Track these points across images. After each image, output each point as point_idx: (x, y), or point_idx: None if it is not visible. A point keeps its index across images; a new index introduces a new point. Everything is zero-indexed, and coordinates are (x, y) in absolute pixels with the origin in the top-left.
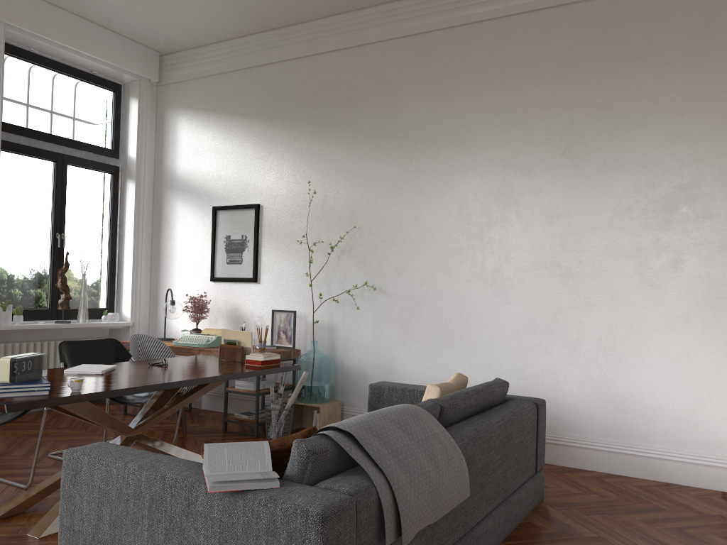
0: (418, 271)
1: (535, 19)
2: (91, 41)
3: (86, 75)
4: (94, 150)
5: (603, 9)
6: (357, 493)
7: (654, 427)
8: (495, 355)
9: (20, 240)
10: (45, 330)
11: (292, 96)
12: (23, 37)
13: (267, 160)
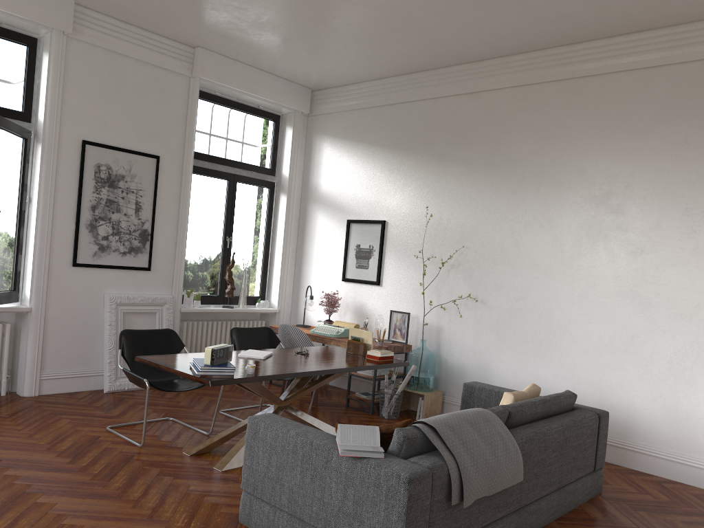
0: (515, 288)
1: (633, 77)
2: (260, 85)
3: (254, 110)
4: (256, 170)
5: (695, 71)
6: (433, 468)
7: None
8: (576, 367)
9: (201, 242)
10: (214, 312)
11: (417, 132)
12: (212, 86)
13: (393, 184)
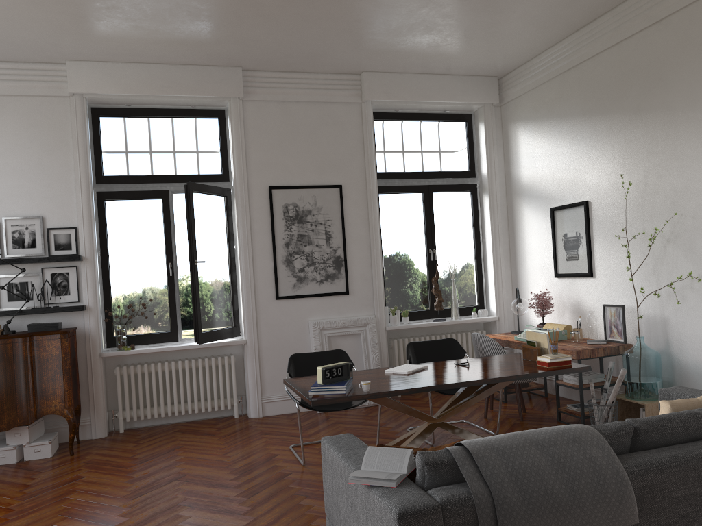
0: None
1: None
2: (435, 90)
3: (440, 116)
4: (453, 176)
5: None
6: (448, 502)
7: None
8: None
9: (402, 259)
10: (426, 327)
11: (606, 89)
12: (386, 105)
13: (590, 157)
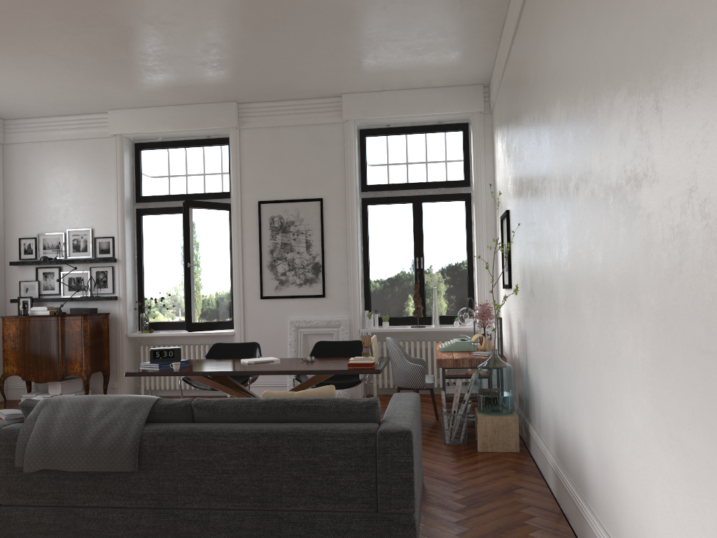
0: (540, 270)
1: None
2: (413, 104)
3: (434, 127)
4: (445, 185)
5: None
6: (3, 430)
7: (622, 522)
8: (562, 379)
9: (389, 266)
10: (407, 332)
11: (510, 95)
12: (371, 122)
13: (508, 165)
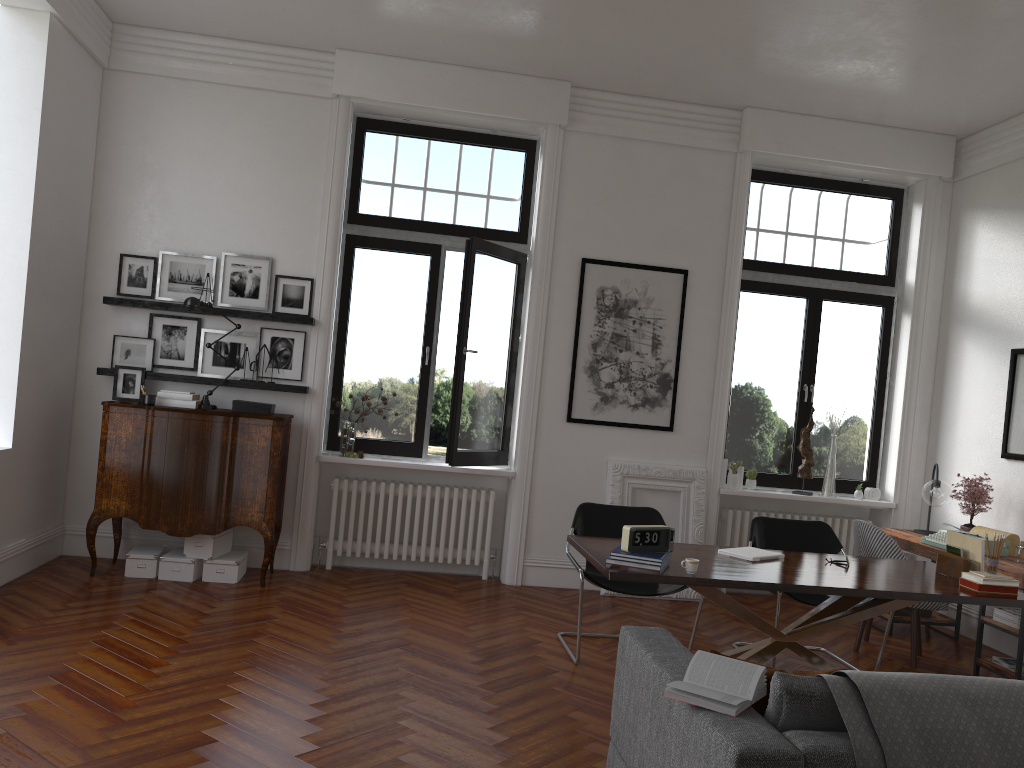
0: None
1: None
2: (853, 146)
3: (854, 186)
4: (858, 279)
5: None
6: (815, 754)
7: None
8: None
9: (760, 392)
10: (781, 500)
11: None
12: (773, 161)
13: None
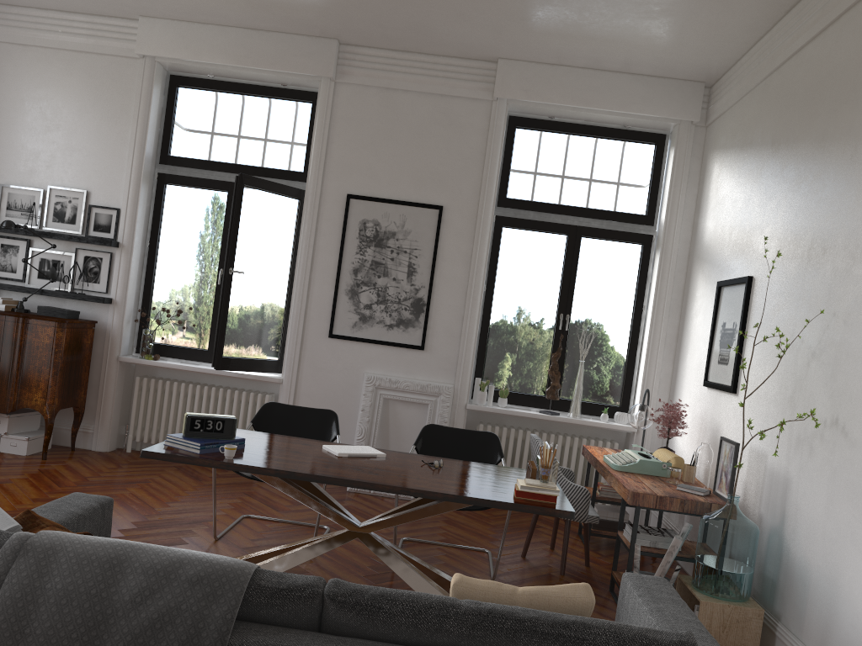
0: None
1: None
2: (600, 93)
3: (616, 132)
4: (618, 218)
5: None
6: None
7: None
8: None
9: (519, 320)
10: (531, 418)
11: (799, 103)
12: (531, 108)
13: (766, 209)
